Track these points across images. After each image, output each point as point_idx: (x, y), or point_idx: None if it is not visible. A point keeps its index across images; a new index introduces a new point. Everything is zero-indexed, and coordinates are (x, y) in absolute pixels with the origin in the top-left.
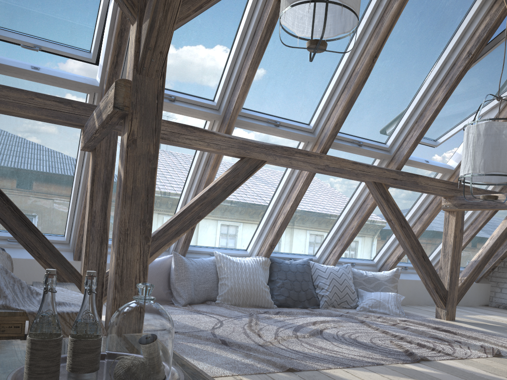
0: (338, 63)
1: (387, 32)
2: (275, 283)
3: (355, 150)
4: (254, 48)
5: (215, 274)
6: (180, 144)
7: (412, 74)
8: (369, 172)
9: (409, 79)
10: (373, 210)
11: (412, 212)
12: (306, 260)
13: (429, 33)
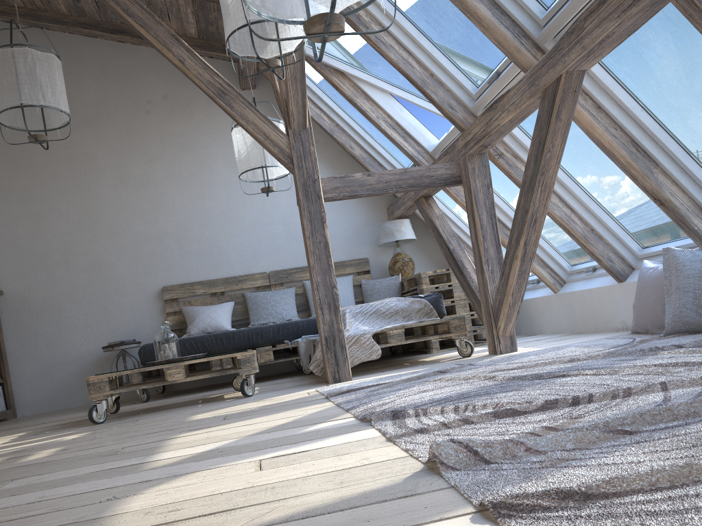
0: None
1: None
2: None
3: None
4: None
5: None
6: (498, 129)
7: None
8: None
9: None
10: None
11: None
12: None
13: None
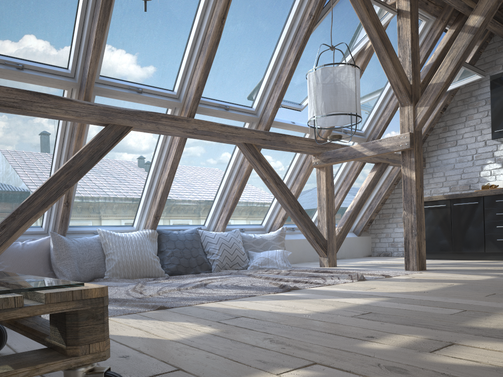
0: (191, 27)
1: None
2: (165, 253)
3: (223, 114)
4: (98, 9)
5: (100, 251)
6: (35, 113)
7: (264, 37)
8: (238, 134)
9: (262, 42)
10: (250, 173)
11: (289, 174)
12: (195, 228)
13: None
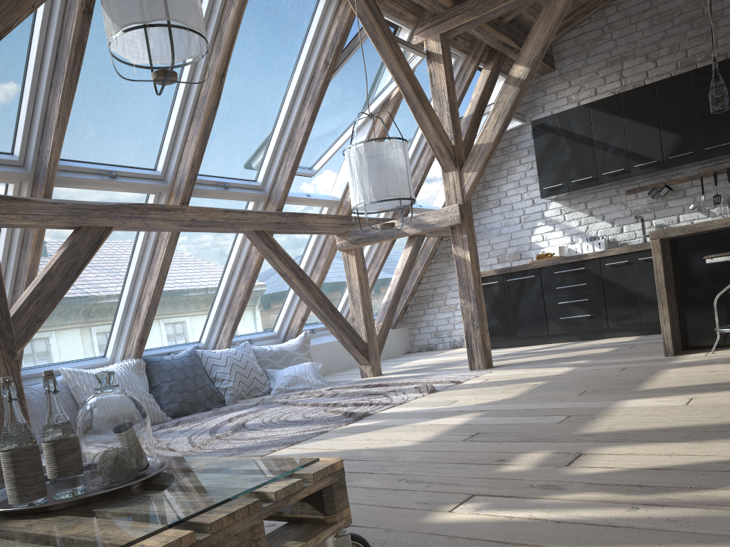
0: (177, 85)
1: (231, 45)
2: (160, 389)
3: (223, 195)
4: (62, 76)
5: (70, 399)
6: None
7: (268, 92)
8: (246, 220)
9: (266, 98)
10: (260, 266)
11: (305, 260)
12: (192, 349)
13: (276, 41)
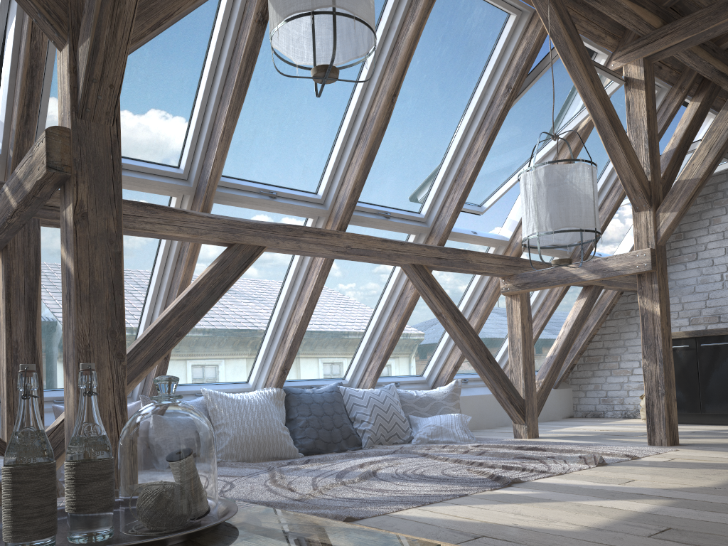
0: (347, 106)
1: (406, 63)
2: (296, 423)
3: (382, 224)
4: (231, 88)
5: None
6: (138, 232)
7: (442, 118)
8: (404, 252)
9: (439, 125)
10: (415, 304)
11: (464, 303)
12: (334, 385)
13: (456, 63)
